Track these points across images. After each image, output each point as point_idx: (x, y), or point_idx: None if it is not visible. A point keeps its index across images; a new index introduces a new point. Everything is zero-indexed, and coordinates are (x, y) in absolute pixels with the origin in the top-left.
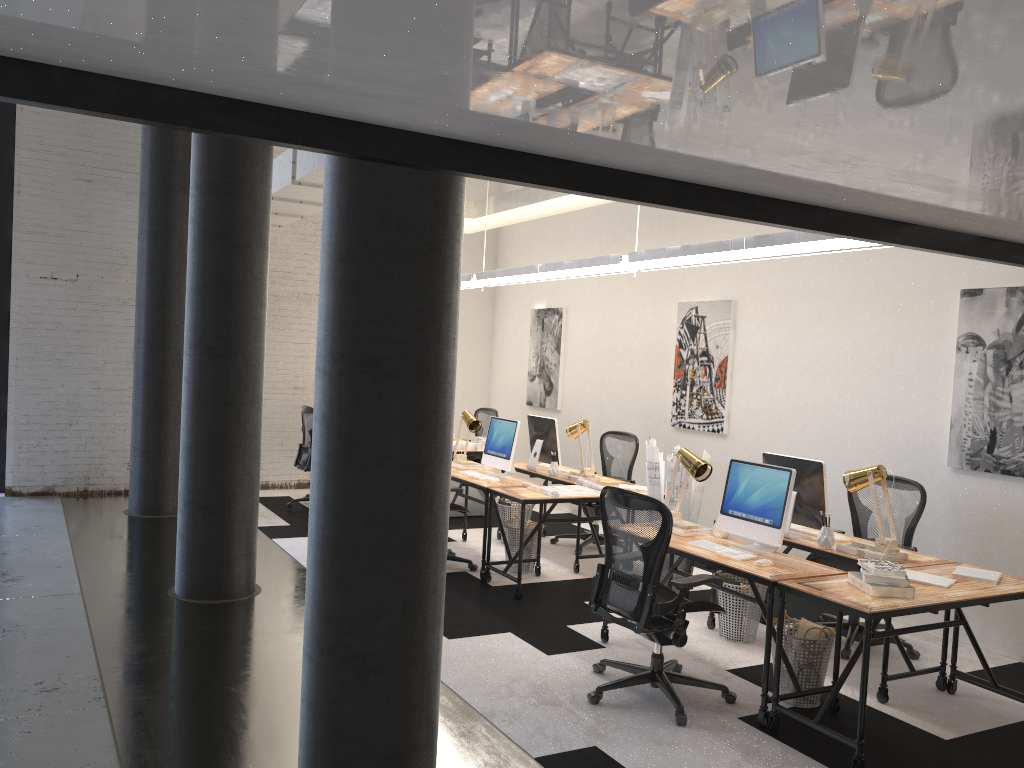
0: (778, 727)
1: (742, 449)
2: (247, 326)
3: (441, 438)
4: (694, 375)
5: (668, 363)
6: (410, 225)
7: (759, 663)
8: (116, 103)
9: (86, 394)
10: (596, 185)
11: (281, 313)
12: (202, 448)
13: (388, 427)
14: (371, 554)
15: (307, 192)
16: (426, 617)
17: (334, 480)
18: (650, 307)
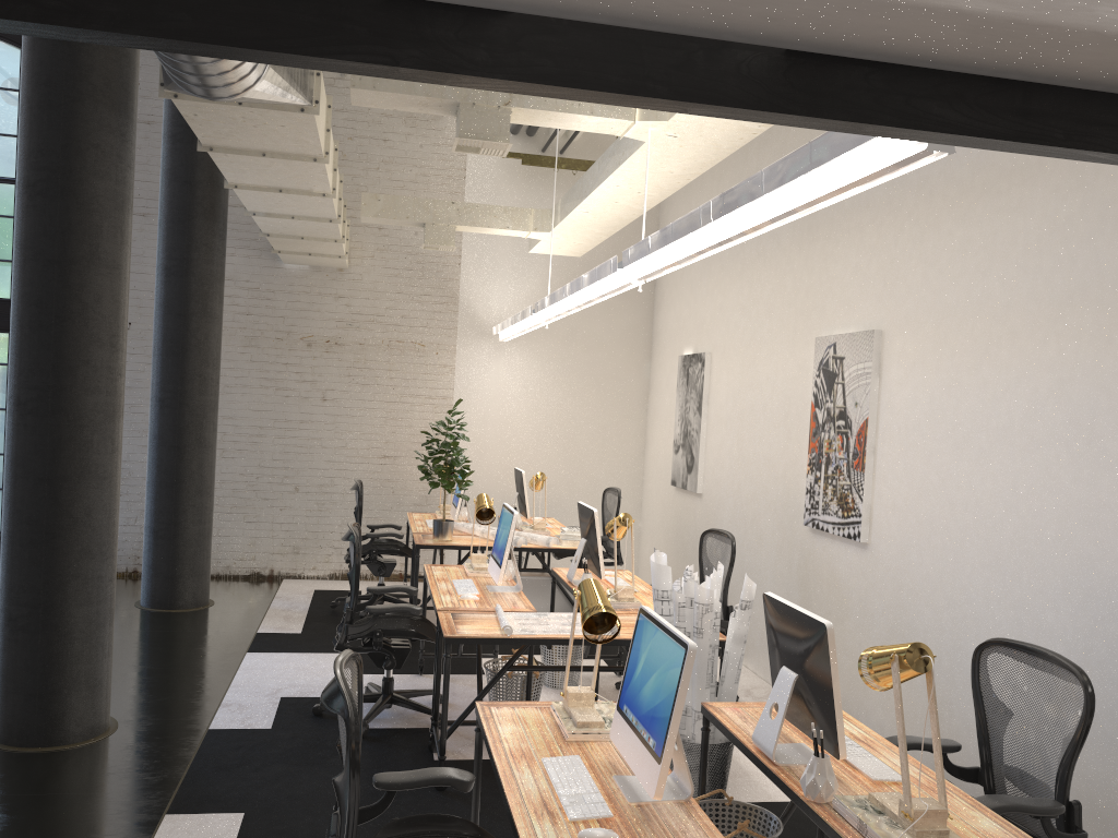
0: None
1: (885, 569)
2: (72, 373)
3: None
4: (830, 448)
5: (806, 430)
6: None
7: None
8: None
9: (137, 460)
10: None
11: (367, 365)
12: (12, 538)
13: None
14: None
15: (273, 201)
16: None
17: None
18: (789, 347)
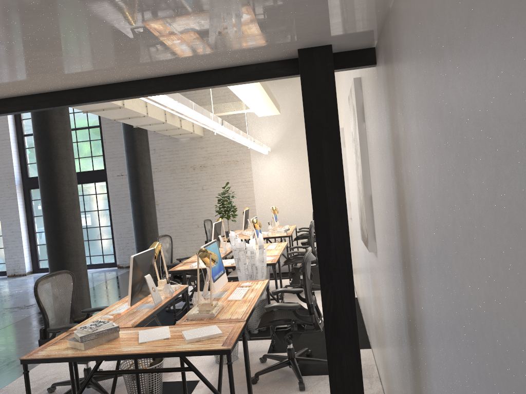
0: None
1: (353, 227)
2: (55, 196)
3: None
4: None
5: None
6: None
7: (192, 379)
8: None
9: None
10: None
11: (217, 173)
12: (48, 252)
13: None
14: None
15: (134, 121)
16: None
17: None
18: None
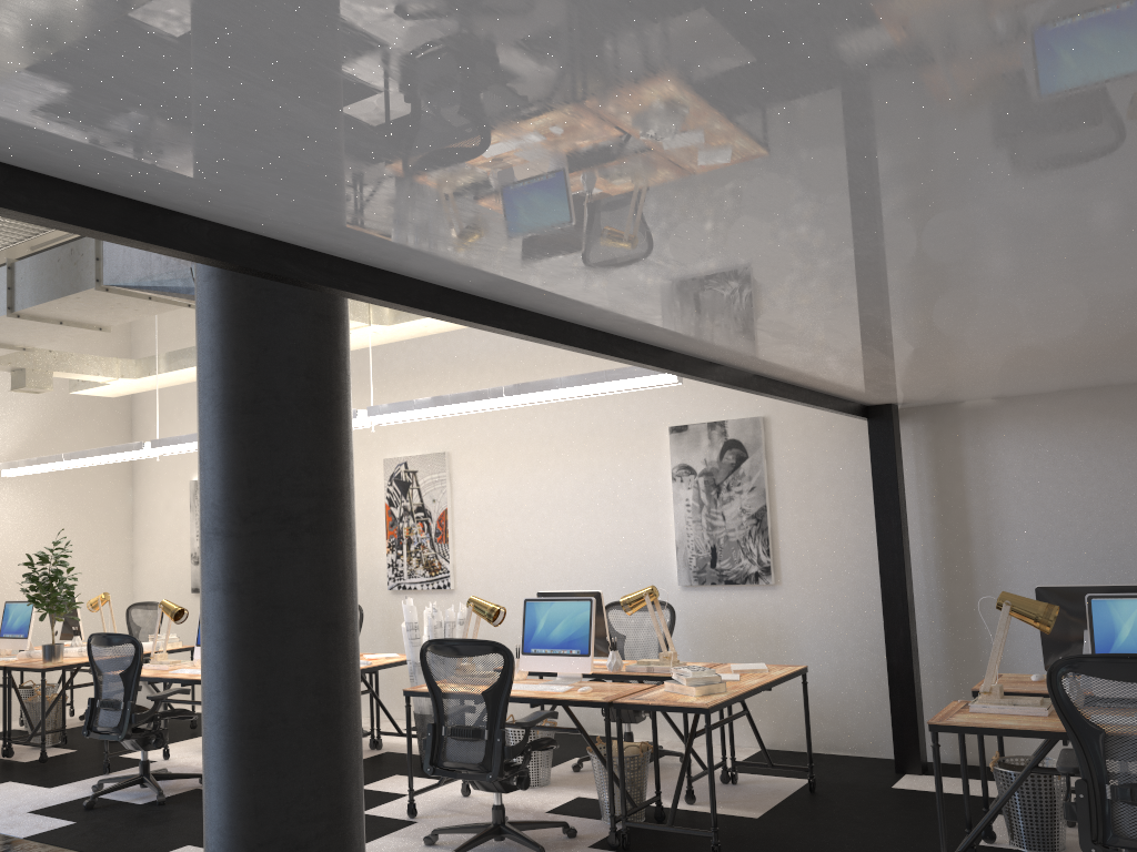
0: (630, 843)
1: None
2: None
3: (355, 592)
4: (411, 532)
5: (377, 523)
6: (319, 373)
7: (569, 799)
8: (207, 246)
9: None
10: (543, 331)
11: None
12: None
13: (313, 584)
14: (306, 726)
15: None
16: (358, 787)
17: (254, 651)
18: None
